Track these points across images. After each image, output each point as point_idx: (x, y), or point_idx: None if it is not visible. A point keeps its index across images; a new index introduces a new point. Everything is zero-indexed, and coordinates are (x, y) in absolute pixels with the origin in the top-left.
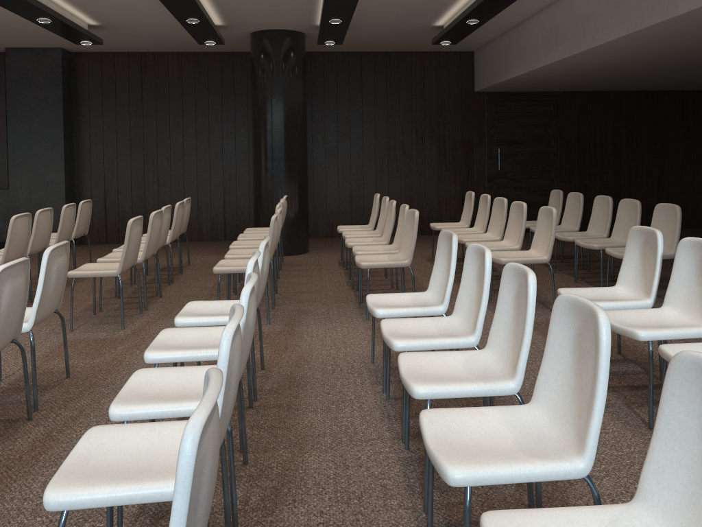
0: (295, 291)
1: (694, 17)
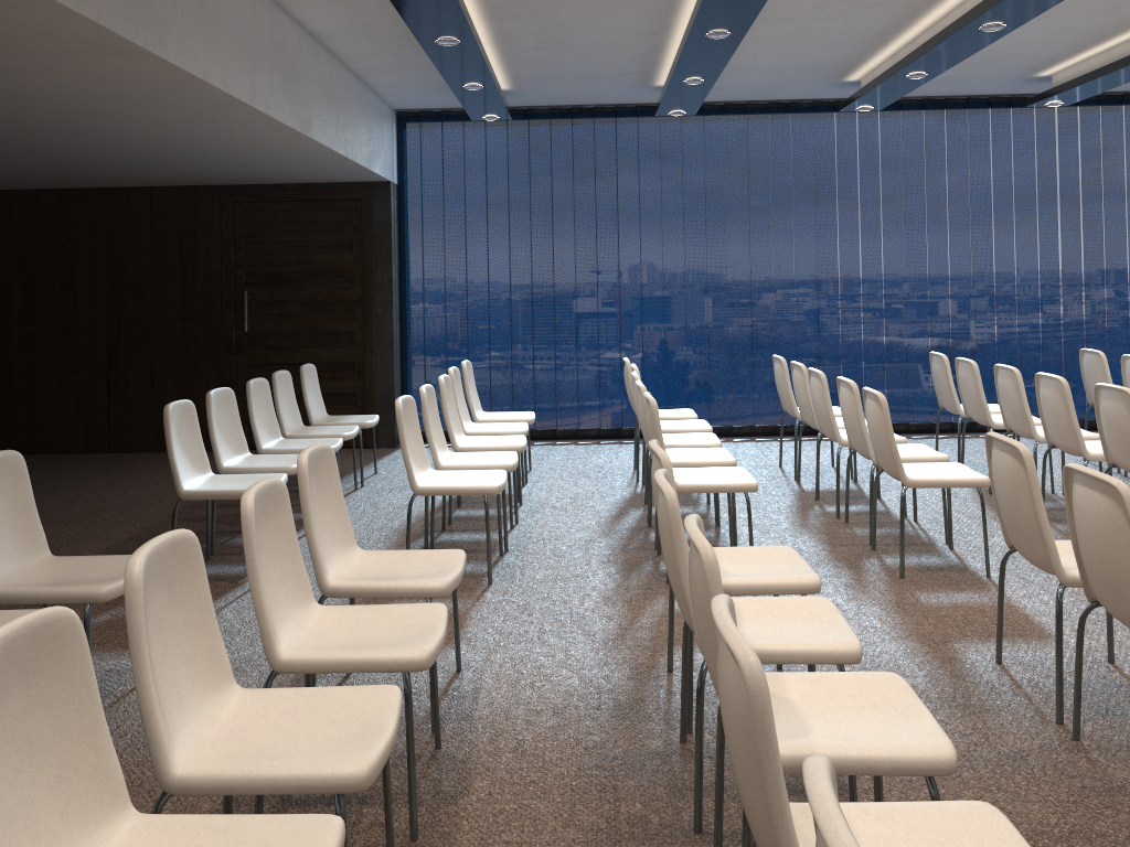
0: (1109, 842)
1: (115, 57)
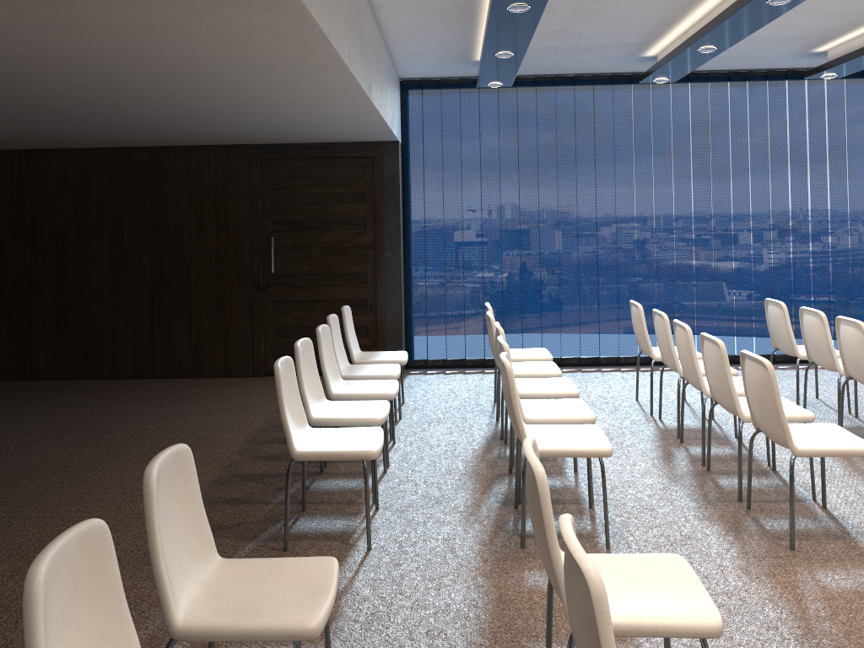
0: None
1: (261, 12)
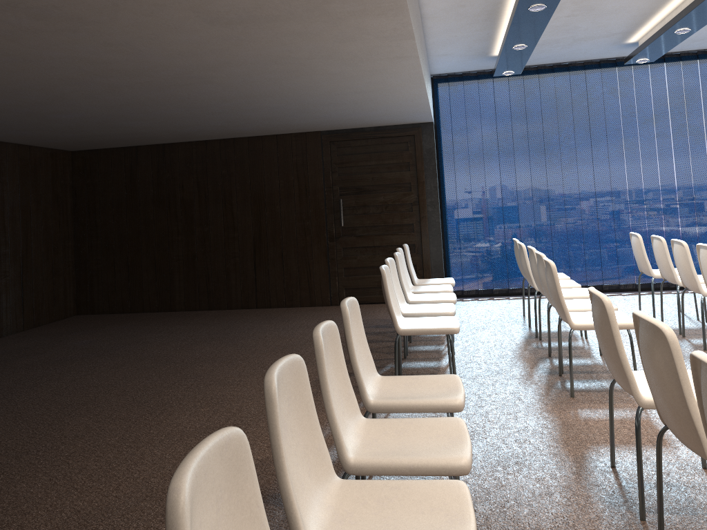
0: None
1: (377, 17)
